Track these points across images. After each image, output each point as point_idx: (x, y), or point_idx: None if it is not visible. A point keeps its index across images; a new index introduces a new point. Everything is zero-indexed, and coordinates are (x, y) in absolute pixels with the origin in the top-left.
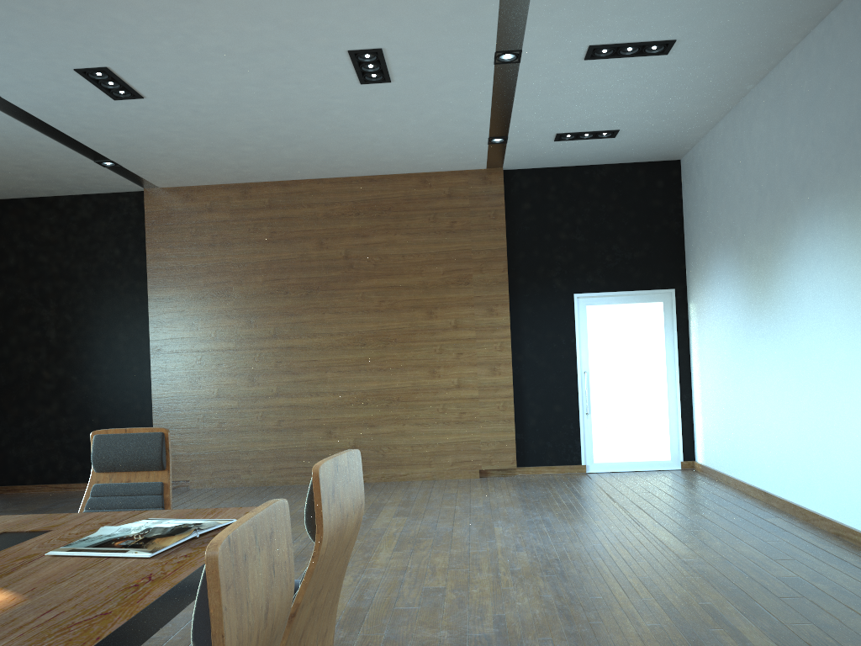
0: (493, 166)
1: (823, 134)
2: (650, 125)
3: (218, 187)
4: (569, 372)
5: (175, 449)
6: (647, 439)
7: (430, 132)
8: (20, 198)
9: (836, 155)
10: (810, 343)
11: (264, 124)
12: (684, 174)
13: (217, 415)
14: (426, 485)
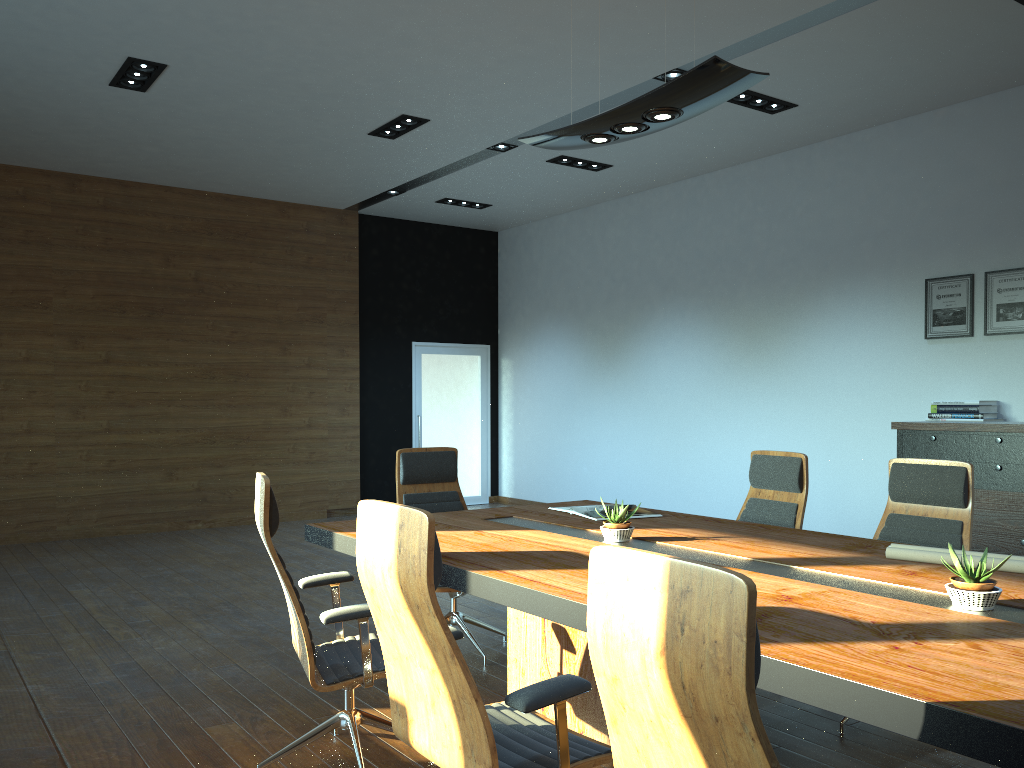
0: (351, 209)
1: (690, 255)
2: (516, 207)
3: (35, 171)
4: (406, 415)
5: None
6: (463, 477)
7: (352, 175)
8: None
9: (702, 272)
10: (664, 399)
11: (215, 137)
12: (503, 246)
13: (26, 453)
14: (290, 526)
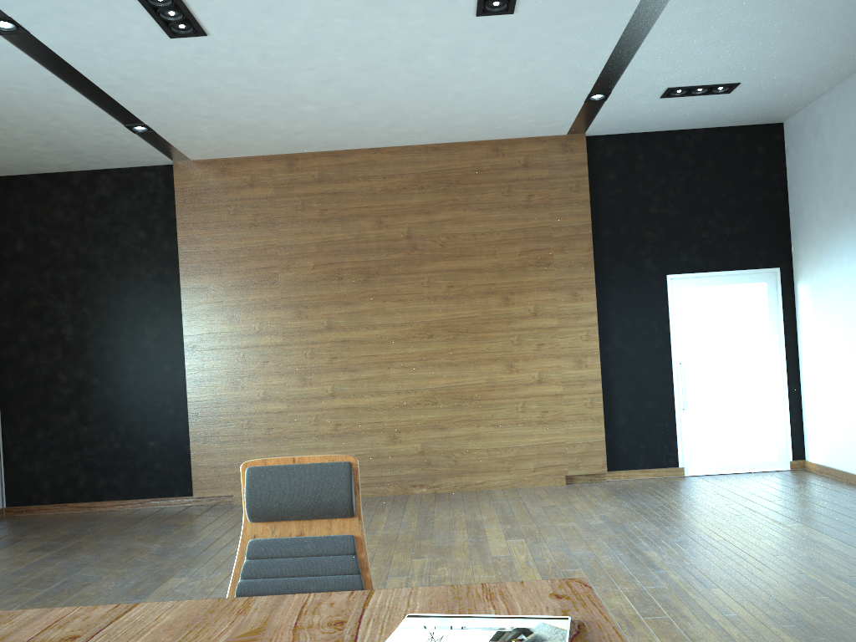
0: (575, 132)
1: None
2: (777, 77)
3: (259, 158)
4: (663, 363)
5: (215, 460)
6: (750, 437)
7: (527, 86)
8: (27, 175)
9: None
10: None
11: (339, 75)
12: (790, 138)
13: (263, 419)
14: (511, 495)
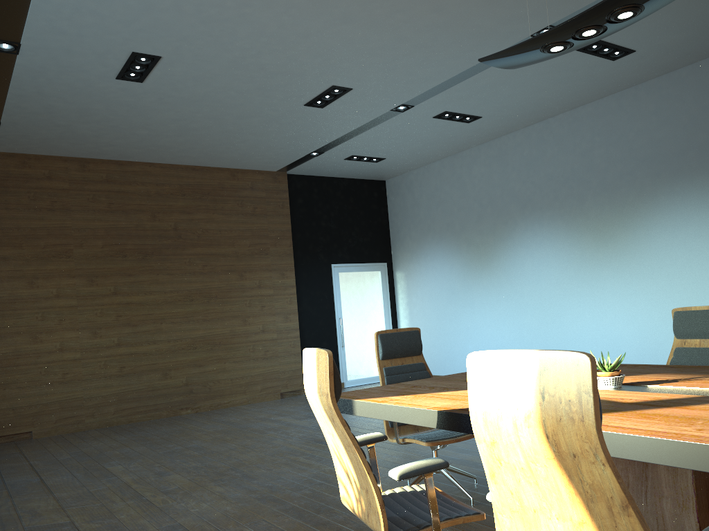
0: (282, 170)
1: (542, 179)
2: (403, 158)
3: (56, 158)
4: (331, 318)
5: (15, 403)
6: (375, 361)
7: (287, 142)
8: None
9: (553, 191)
10: (531, 289)
11: (190, 118)
12: (390, 190)
13: (59, 366)
14: (256, 407)
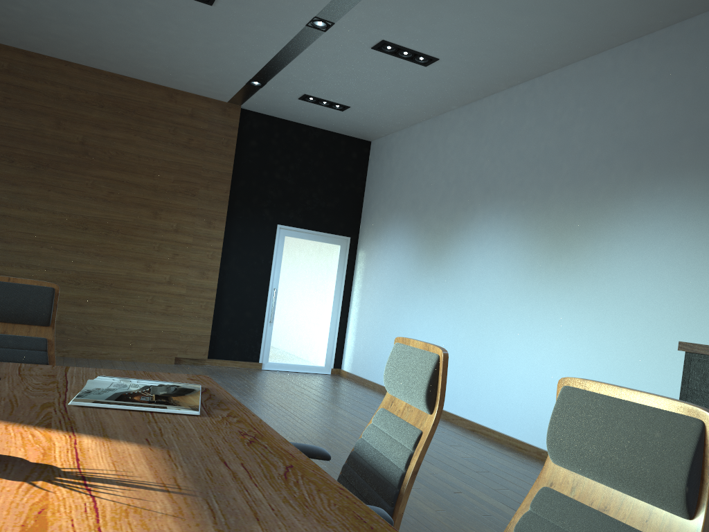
0: (234, 102)
1: (512, 157)
2: (372, 111)
3: None
4: (263, 286)
5: None
6: (310, 348)
7: (208, 58)
8: None
9: (520, 174)
10: (473, 297)
11: None
12: (373, 153)
13: None
14: (130, 366)
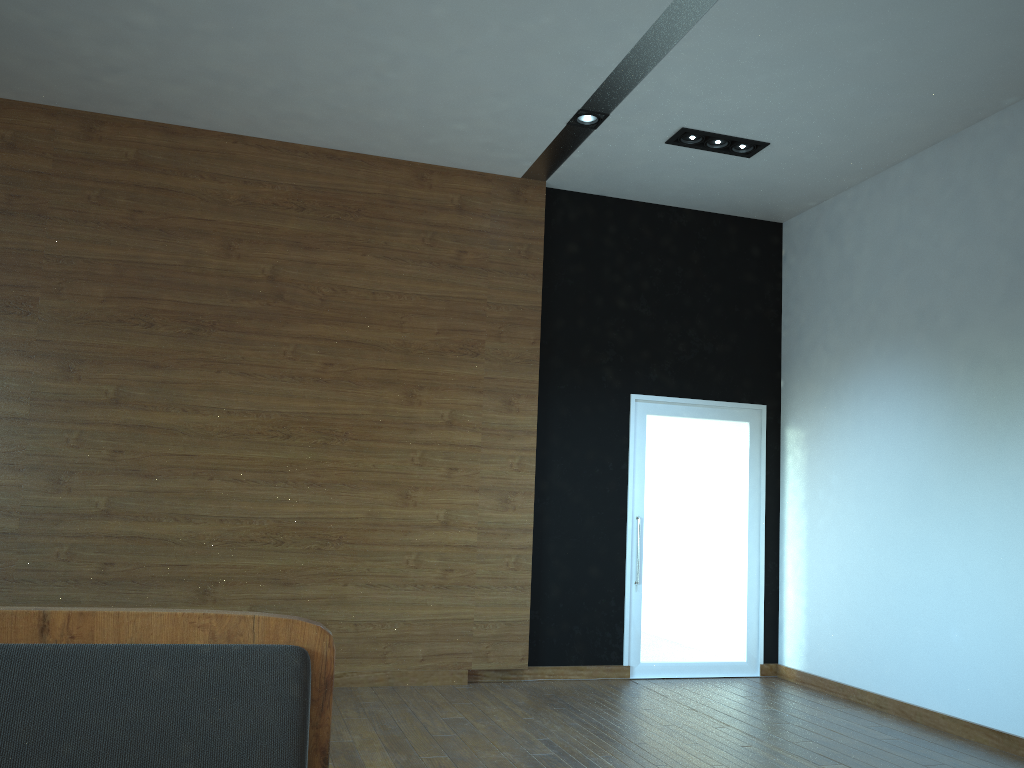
0: (534, 177)
1: None
2: (815, 146)
3: (34, 108)
4: (615, 515)
5: None
6: (715, 628)
7: (502, 70)
8: None
9: None
10: None
11: None
12: (792, 243)
13: None
14: (389, 699)
